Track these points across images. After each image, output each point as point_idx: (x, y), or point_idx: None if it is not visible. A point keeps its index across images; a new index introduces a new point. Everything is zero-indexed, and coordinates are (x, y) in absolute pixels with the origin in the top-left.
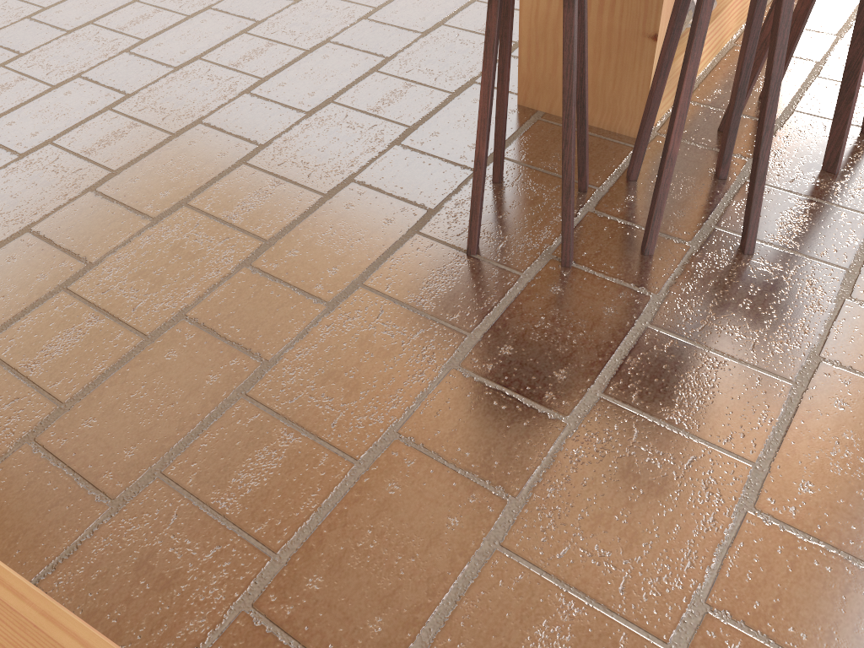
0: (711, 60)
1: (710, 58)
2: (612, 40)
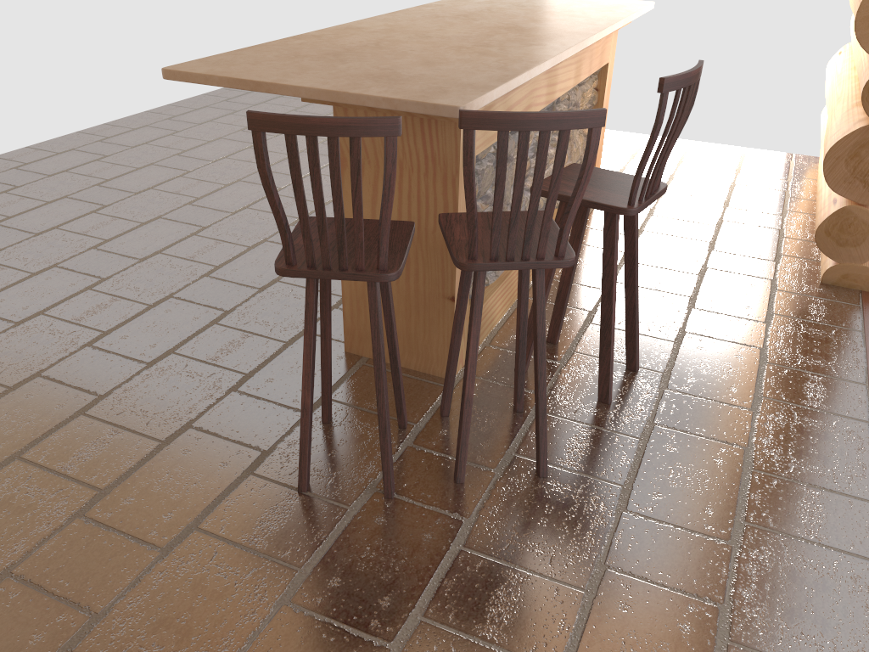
0: (507, 310)
1: (505, 309)
2: (419, 300)
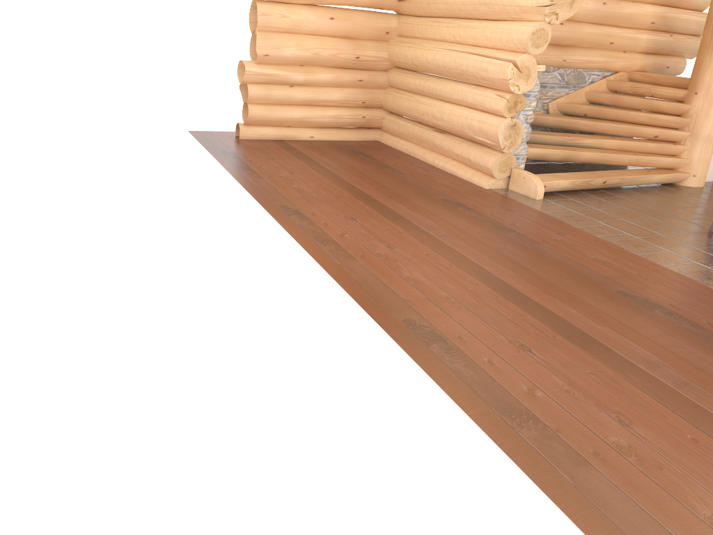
0: None
1: None
2: None
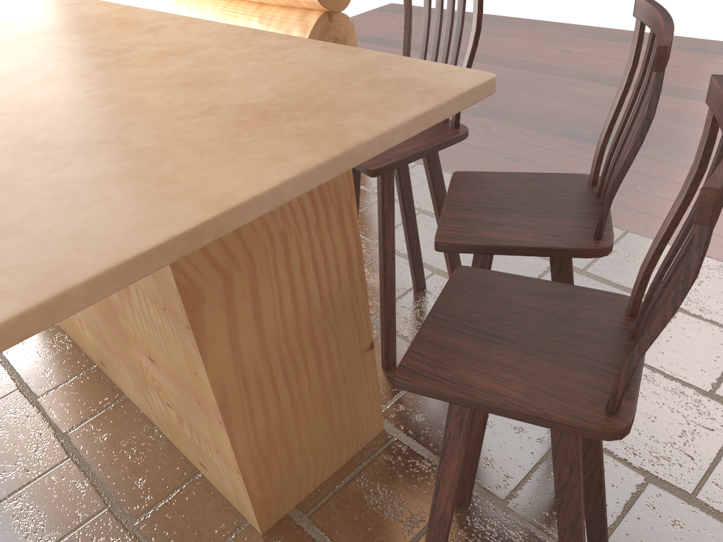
0: None
1: None
2: (338, 382)
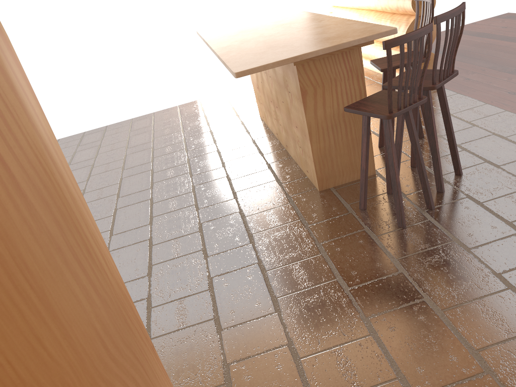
0: None
1: None
2: (354, 142)
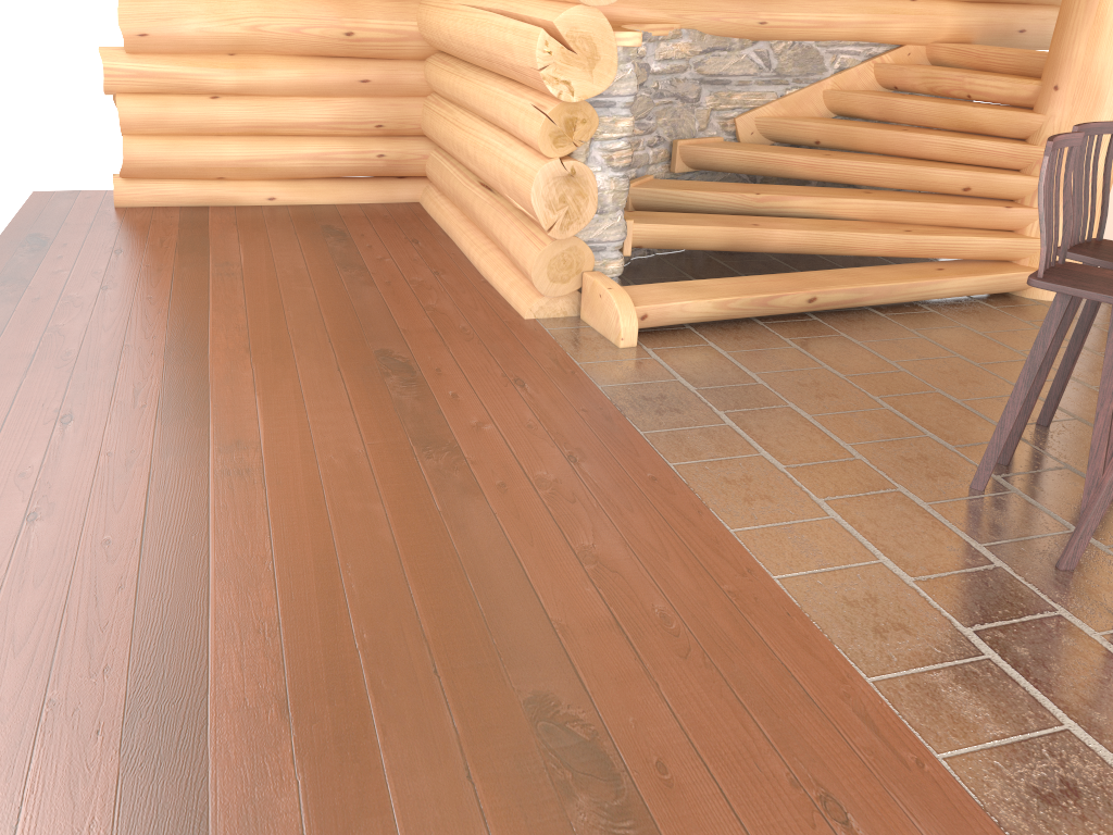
0: None
1: None
2: None
